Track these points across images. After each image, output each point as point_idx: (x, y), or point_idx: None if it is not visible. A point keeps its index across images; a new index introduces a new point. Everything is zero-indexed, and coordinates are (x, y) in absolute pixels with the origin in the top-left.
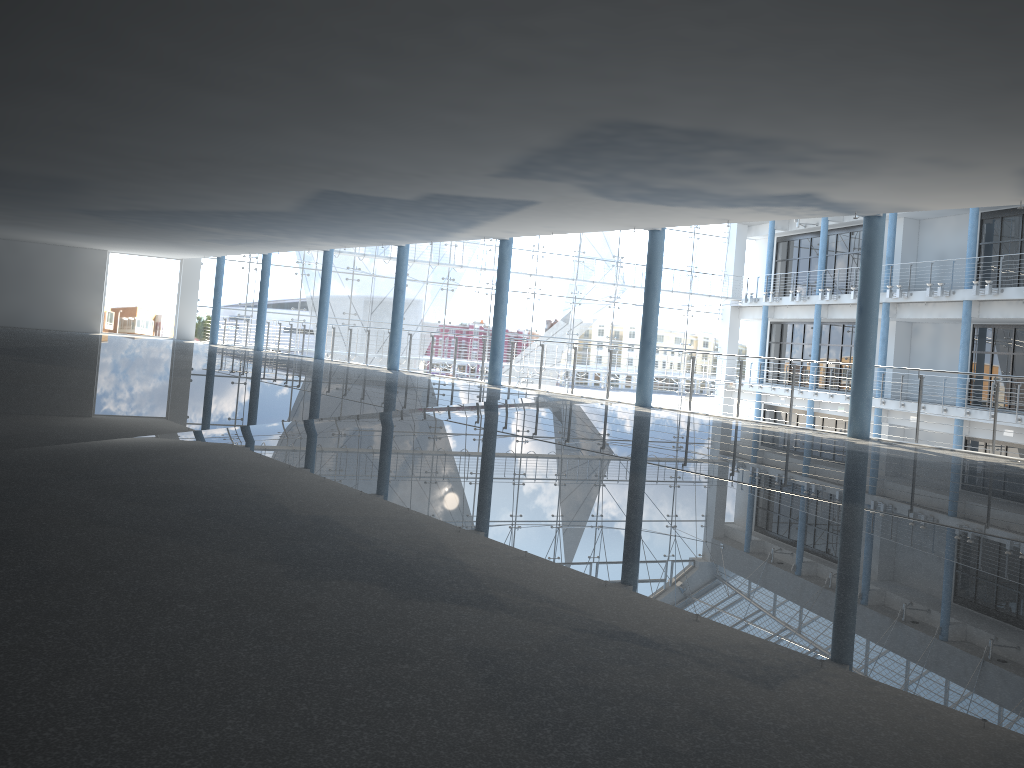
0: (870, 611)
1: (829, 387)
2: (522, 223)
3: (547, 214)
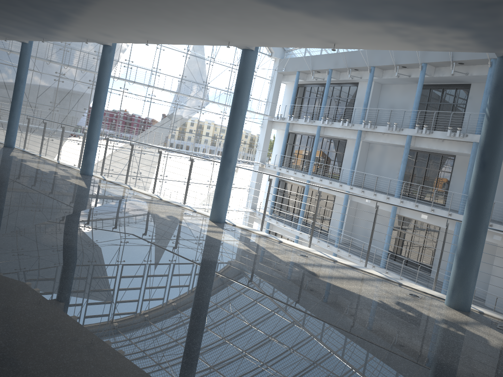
0: None
1: (320, 175)
2: (114, 22)
3: (135, 9)
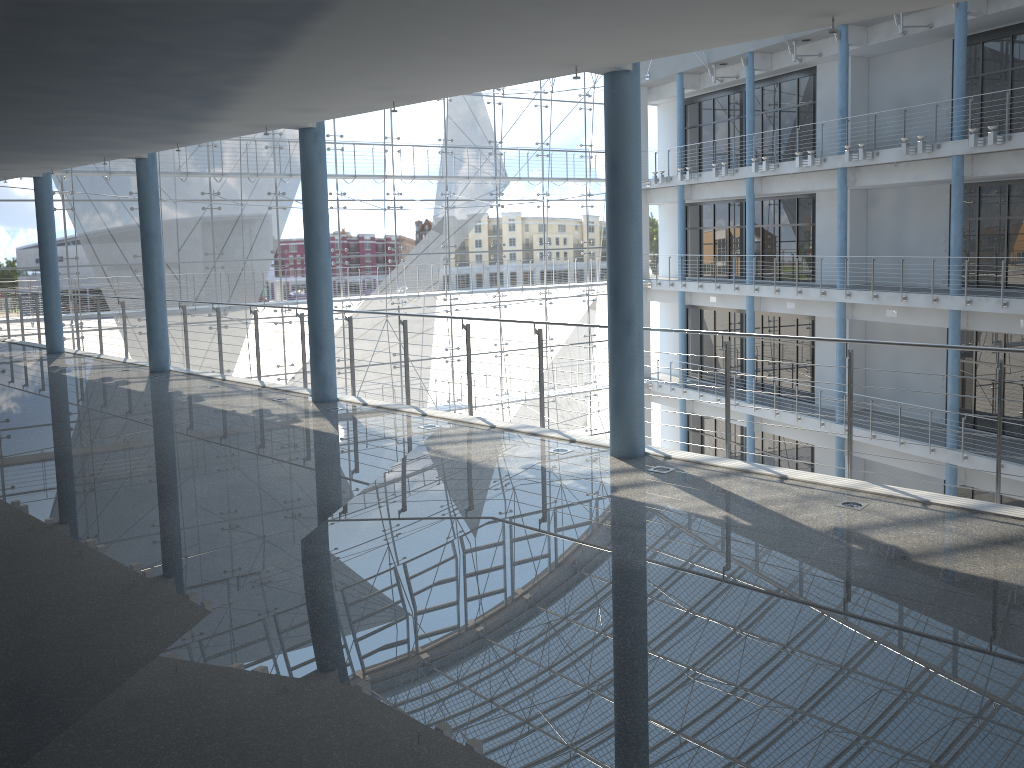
0: None
1: (774, 280)
2: (321, 84)
3: (368, 48)
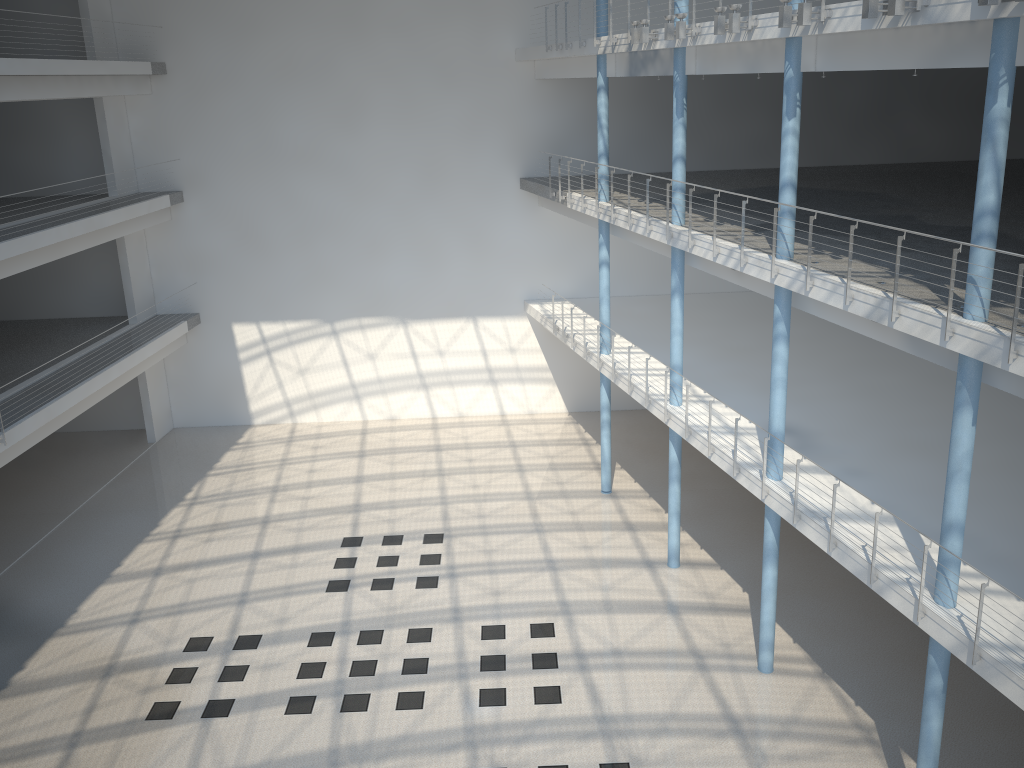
0: (864, 177)
1: None
2: None
3: None
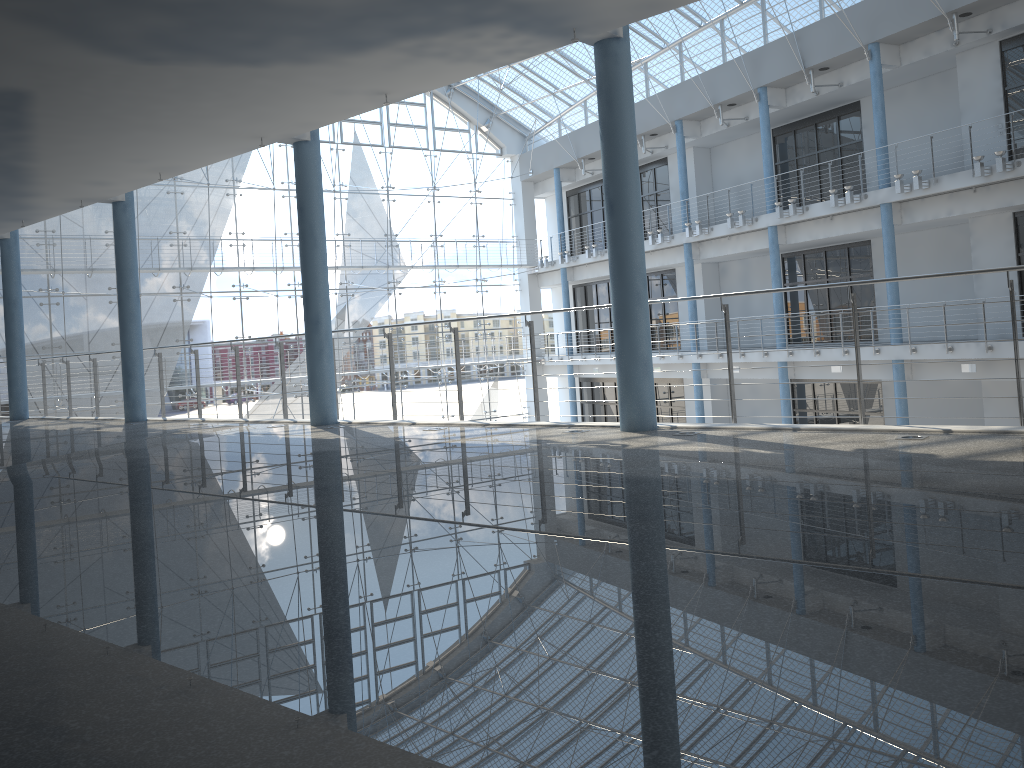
0: None
1: None
2: (87, 158)
3: (91, 127)
